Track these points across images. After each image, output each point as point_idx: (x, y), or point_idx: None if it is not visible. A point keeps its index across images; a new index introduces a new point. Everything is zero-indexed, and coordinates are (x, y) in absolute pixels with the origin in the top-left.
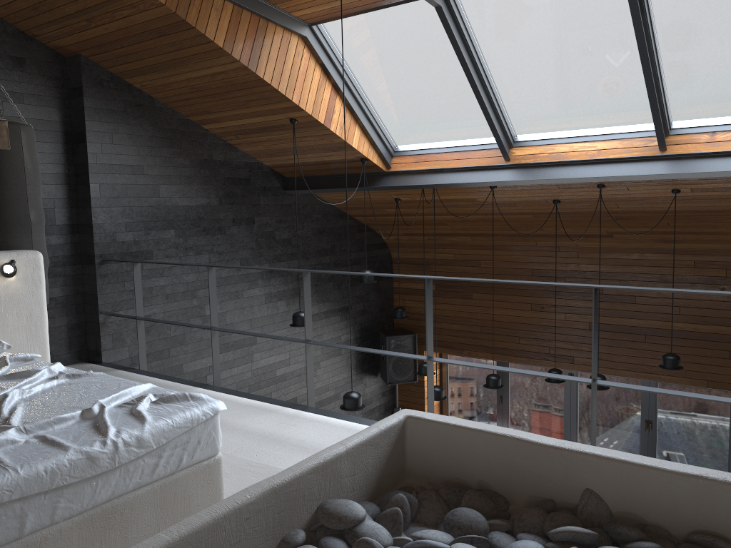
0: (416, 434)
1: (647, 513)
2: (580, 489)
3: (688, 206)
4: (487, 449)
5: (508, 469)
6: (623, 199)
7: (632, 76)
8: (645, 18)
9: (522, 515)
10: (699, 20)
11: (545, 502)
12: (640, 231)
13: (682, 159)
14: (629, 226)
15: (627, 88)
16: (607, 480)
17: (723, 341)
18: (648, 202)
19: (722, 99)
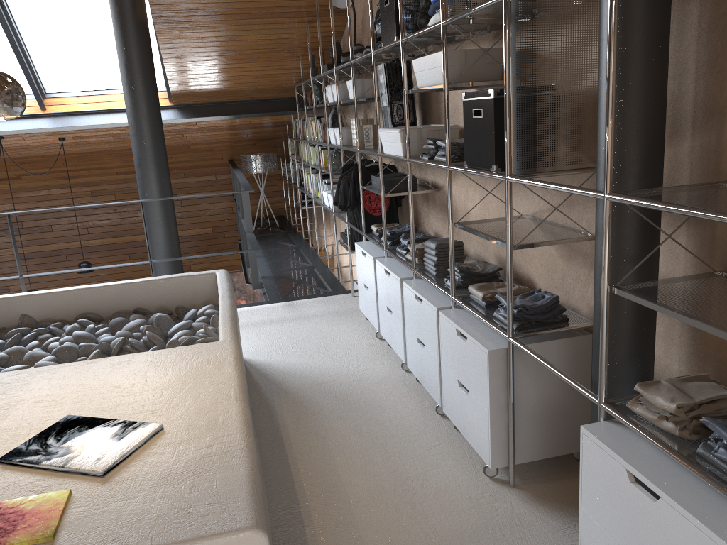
0: None
1: (55, 315)
2: (19, 316)
3: (75, 150)
4: None
5: None
6: (22, 147)
7: (6, 52)
8: (7, 12)
9: None
10: (48, 17)
11: (0, 329)
12: (43, 172)
13: (60, 116)
14: (33, 168)
15: (4, 61)
16: (32, 306)
17: (123, 248)
18: (43, 148)
19: (78, 73)
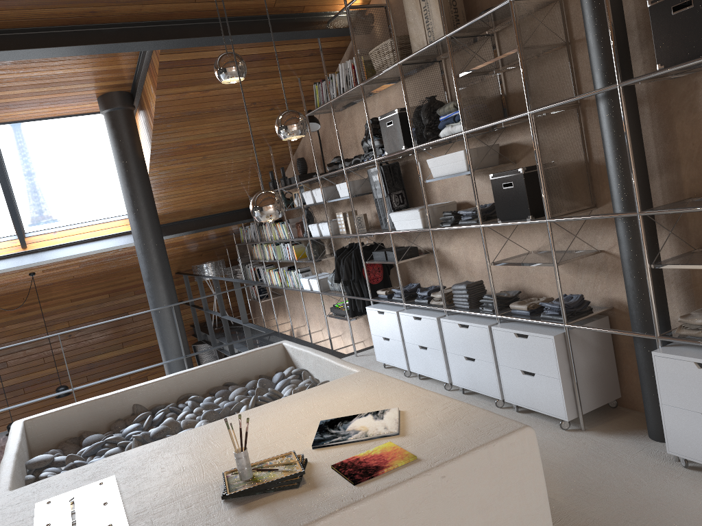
0: (33, 427)
1: (160, 400)
2: (131, 406)
3: (40, 283)
4: (79, 413)
5: (94, 416)
6: None
7: None
8: (3, 166)
9: (115, 425)
10: (37, 166)
11: (119, 419)
12: (1, 309)
13: (40, 252)
14: None
15: None
16: (141, 396)
17: (81, 371)
18: (11, 285)
19: (56, 211)
